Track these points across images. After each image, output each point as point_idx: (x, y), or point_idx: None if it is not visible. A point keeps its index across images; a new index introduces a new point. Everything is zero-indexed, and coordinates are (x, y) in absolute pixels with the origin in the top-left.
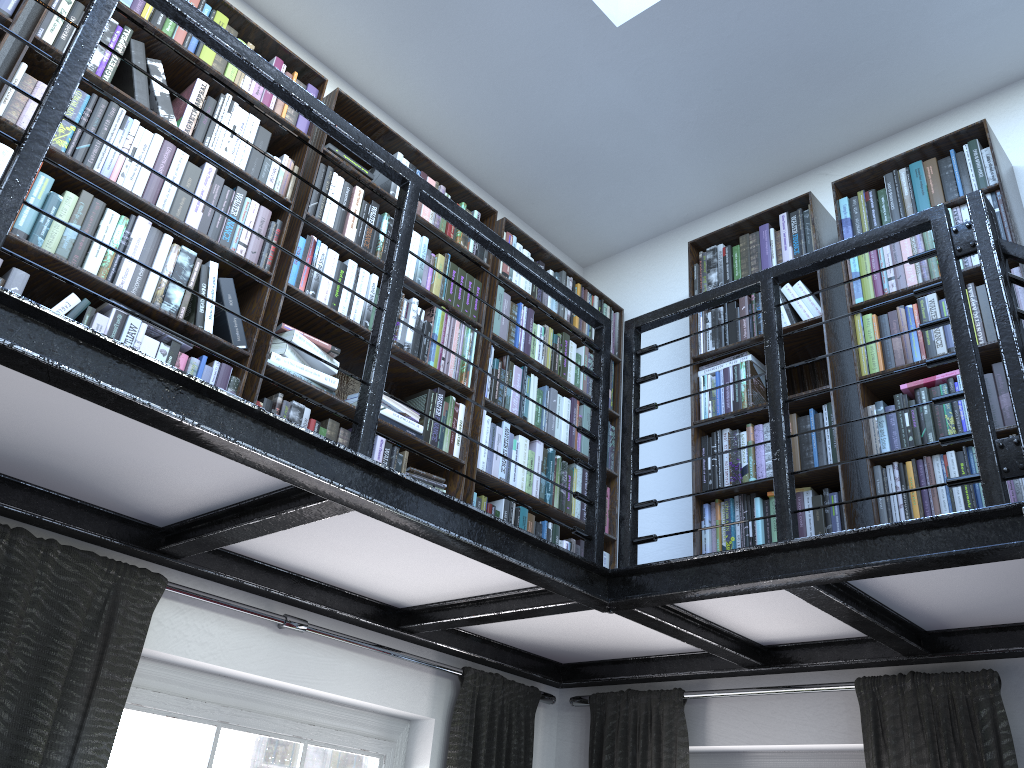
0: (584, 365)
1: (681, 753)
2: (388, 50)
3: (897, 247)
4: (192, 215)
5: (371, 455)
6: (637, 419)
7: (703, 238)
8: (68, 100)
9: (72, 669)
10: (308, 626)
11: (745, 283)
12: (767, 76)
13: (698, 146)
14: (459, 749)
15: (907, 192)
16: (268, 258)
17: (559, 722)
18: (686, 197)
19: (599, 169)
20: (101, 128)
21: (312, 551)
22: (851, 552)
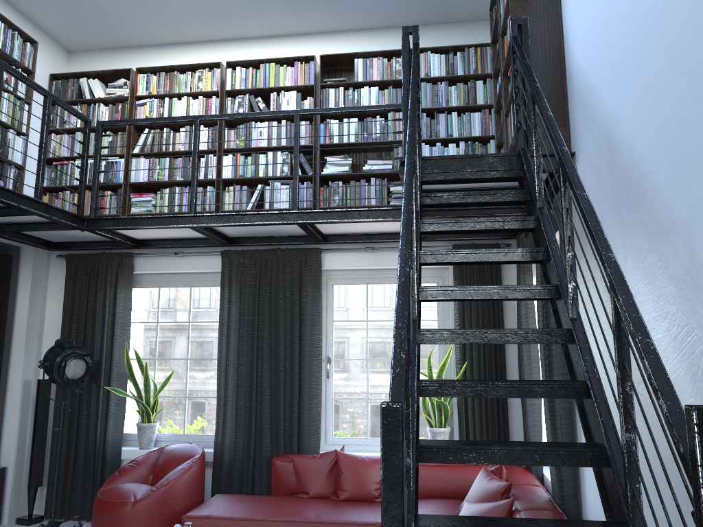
0: (488, 89)
1: None
2: (339, 16)
3: None
4: (282, 141)
5: (297, 209)
6: None
7: (490, 6)
8: (196, 163)
9: (303, 278)
10: (374, 248)
11: None
12: None
13: None
14: (454, 274)
15: None
16: (312, 138)
17: None
18: None
19: None
20: (249, 132)
21: (349, 228)
22: None
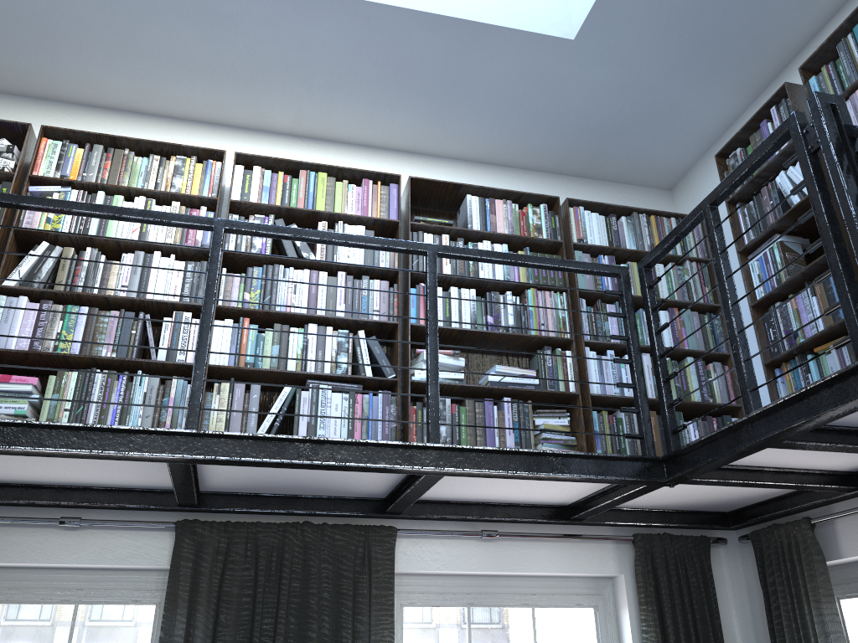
0: (674, 278)
1: (819, 568)
2: (440, 127)
3: (857, 108)
4: (338, 308)
5: (439, 440)
6: (660, 337)
7: (723, 148)
8: (210, 316)
9: (357, 592)
10: (499, 534)
11: (694, 214)
12: (711, 9)
13: (694, 77)
14: (644, 593)
15: (857, 54)
16: (394, 312)
17: (741, 556)
18: (713, 112)
19: (631, 125)
20: (273, 283)
21: (472, 490)
22: (787, 415)
